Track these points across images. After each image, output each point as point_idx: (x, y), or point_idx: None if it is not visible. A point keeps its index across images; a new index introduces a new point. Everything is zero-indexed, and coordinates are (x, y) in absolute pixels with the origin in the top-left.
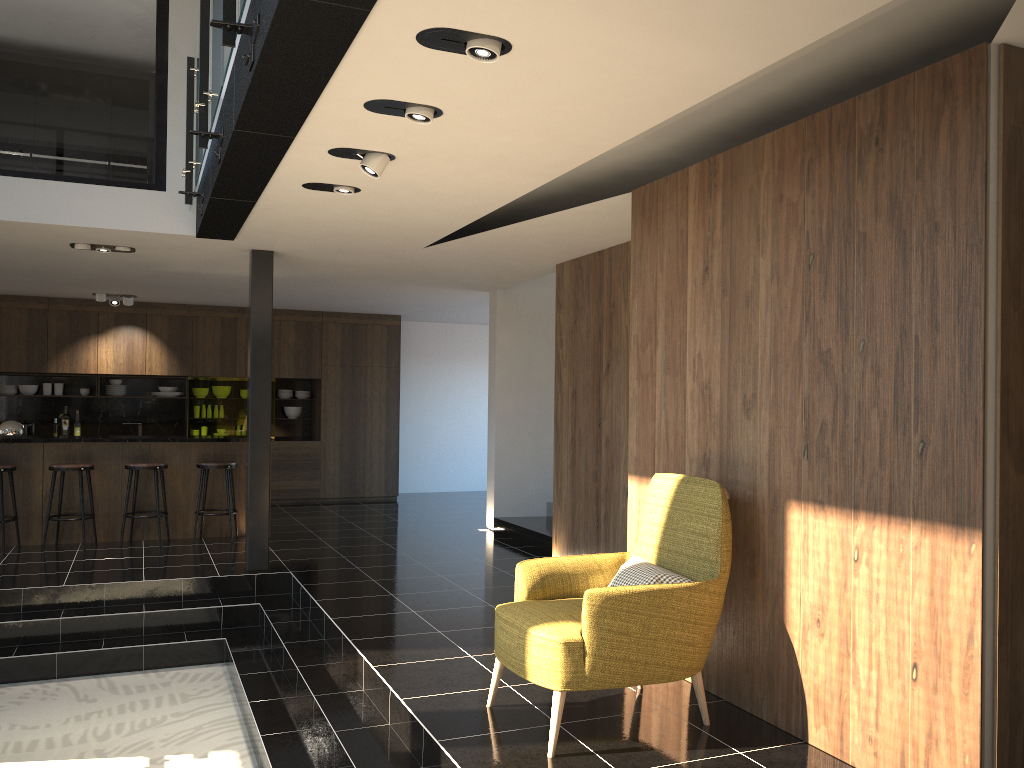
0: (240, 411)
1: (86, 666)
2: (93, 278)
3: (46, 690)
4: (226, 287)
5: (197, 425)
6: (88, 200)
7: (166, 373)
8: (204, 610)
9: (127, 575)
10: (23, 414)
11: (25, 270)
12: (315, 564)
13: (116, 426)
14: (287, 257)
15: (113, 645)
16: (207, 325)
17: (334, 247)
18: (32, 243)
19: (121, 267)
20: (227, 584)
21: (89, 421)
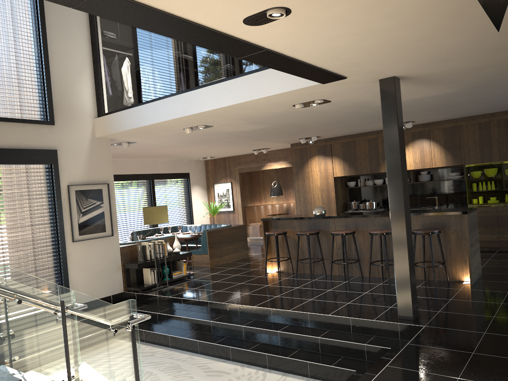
0: (503, 185)
1: (280, 366)
2: (362, 118)
3: (252, 376)
4: (444, 105)
5: (473, 196)
6: (266, 79)
7: (444, 165)
8: (353, 344)
9: (329, 308)
10: (380, 195)
11: (324, 122)
12: (456, 321)
13: (427, 199)
14: (417, 77)
15: (295, 356)
16: (468, 130)
17: (424, 59)
18: (280, 110)
19: (354, 110)
20: (378, 327)
21: (412, 197)
